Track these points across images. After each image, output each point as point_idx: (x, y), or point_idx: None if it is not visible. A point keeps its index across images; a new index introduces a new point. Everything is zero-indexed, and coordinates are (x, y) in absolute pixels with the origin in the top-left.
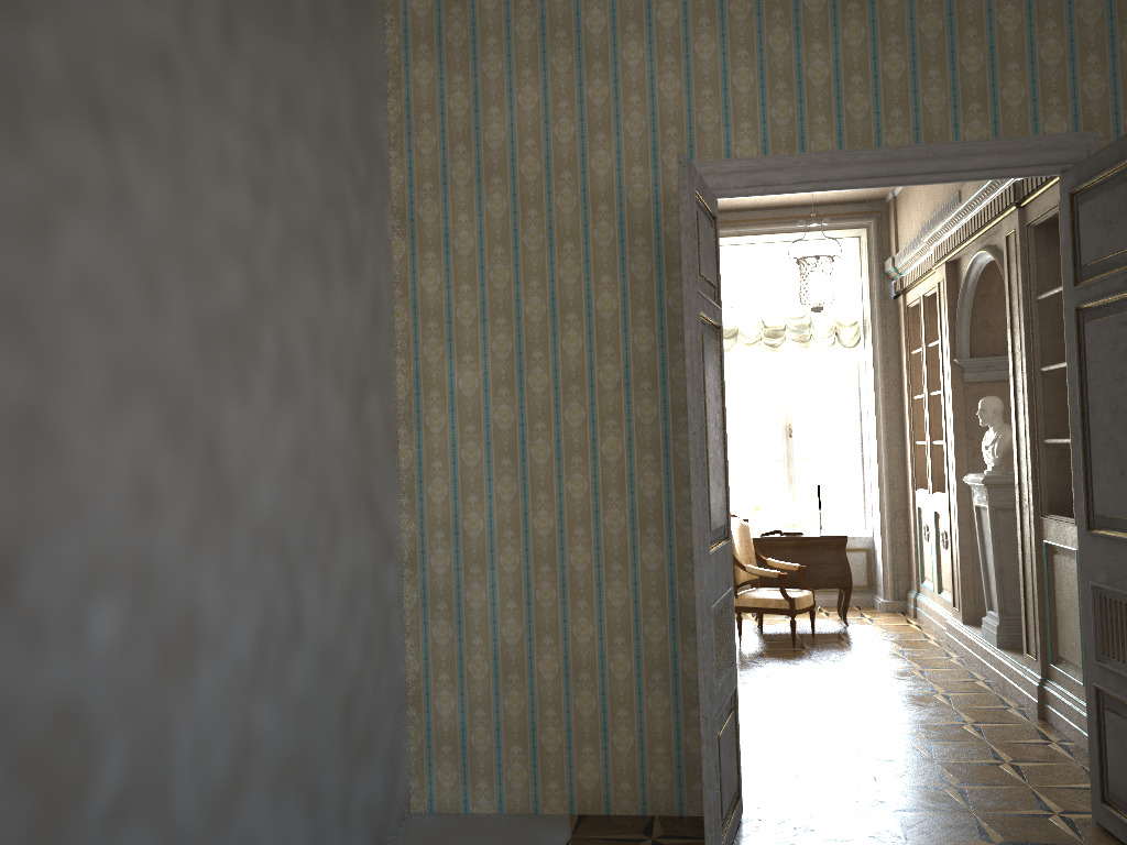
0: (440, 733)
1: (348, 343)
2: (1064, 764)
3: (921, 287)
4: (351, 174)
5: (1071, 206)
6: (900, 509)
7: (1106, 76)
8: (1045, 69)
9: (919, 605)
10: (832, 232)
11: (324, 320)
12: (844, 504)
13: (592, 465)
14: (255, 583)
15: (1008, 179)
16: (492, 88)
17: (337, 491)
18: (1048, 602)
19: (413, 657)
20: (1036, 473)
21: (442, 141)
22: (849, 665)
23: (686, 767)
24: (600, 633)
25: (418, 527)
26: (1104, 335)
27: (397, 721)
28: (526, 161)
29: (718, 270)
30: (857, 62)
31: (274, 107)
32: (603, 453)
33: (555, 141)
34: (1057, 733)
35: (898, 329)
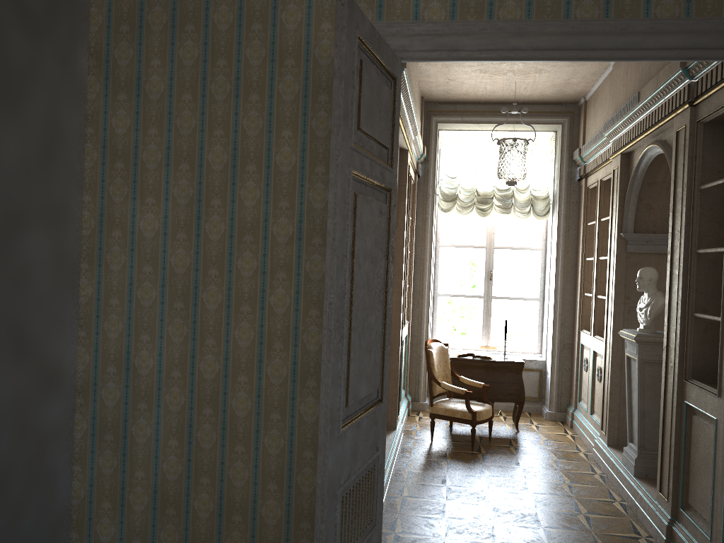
0: None
1: None
2: None
3: (600, 173)
4: None
5: None
6: (568, 343)
7: None
8: None
9: (575, 419)
10: (535, 126)
11: None
12: (527, 334)
13: (260, 316)
14: None
15: (684, 80)
16: None
17: None
18: (683, 455)
19: (79, 483)
20: (683, 341)
21: None
22: (512, 473)
23: None
24: (254, 478)
25: (93, 360)
26: None
27: None
28: (220, 10)
29: (394, 131)
30: None
31: None
32: (271, 305)
33: None
34: None
35: (579, 205)
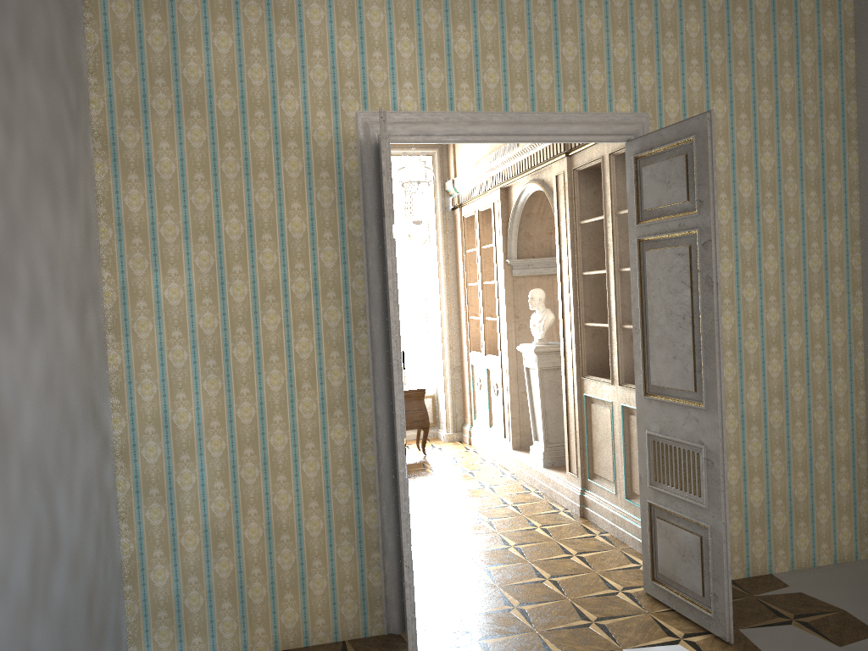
0: (156, 601)
1: (73, 263)
2: (610, 551)
3: (476, 204)
4: (66, 101)
5: (635, 166)
6: (457, 366)
7: (654, 74)
8: (616, 65)
9: (473, 436)
10: (407, 157)
11: (57, 244)
12: (415, 363)
13: (288, 362)
14: (27, 512)
15: None
16: (189, 29)
17: (73, 405)
18: (587, 436)
19: (128, 539)
20: (578, 346)
21: (142, 73)
22: (439, 488)
23: (369, 598)
24: (297, 500)
25: (129, 423)
26: (662, 260)
27: (118, 598)
28: (223, 98)
29: None
30: (491, 43)
31: (13, 36)
32: (297, 352)
33: (249, 83)
34: (596, 527)
35: (455, 233)
